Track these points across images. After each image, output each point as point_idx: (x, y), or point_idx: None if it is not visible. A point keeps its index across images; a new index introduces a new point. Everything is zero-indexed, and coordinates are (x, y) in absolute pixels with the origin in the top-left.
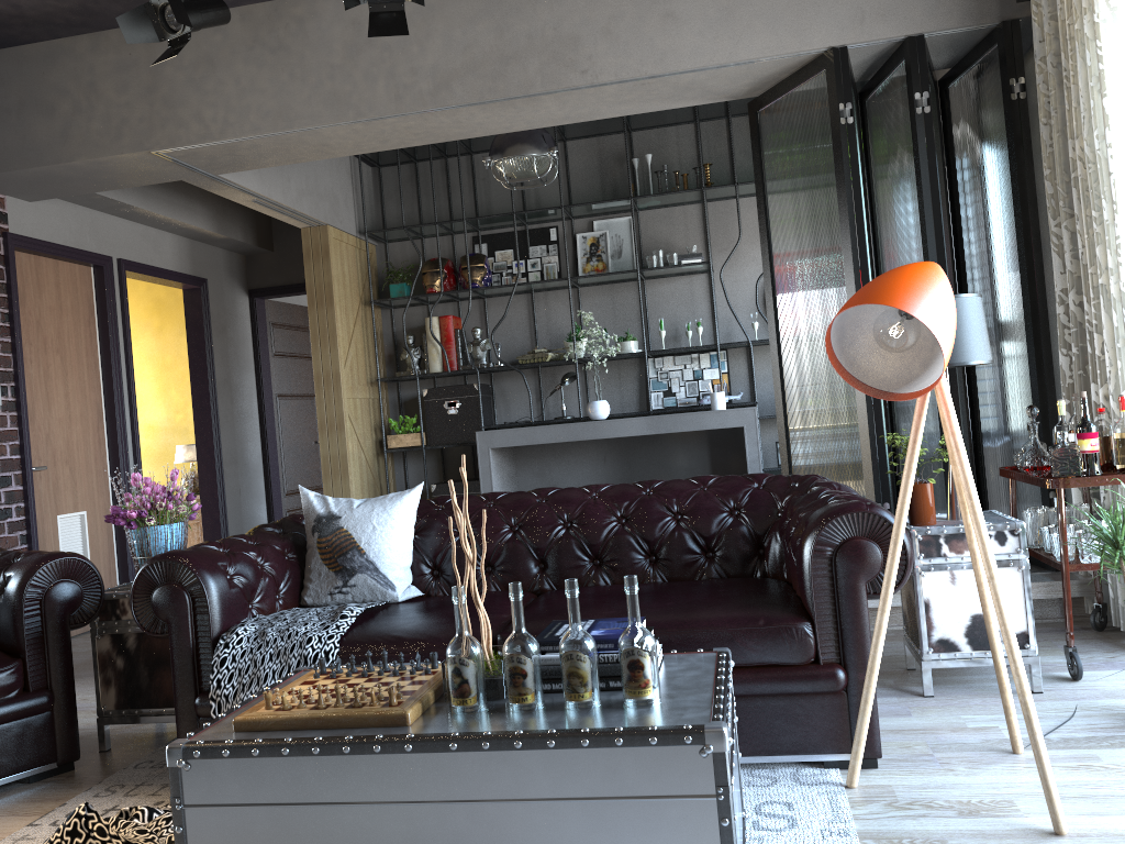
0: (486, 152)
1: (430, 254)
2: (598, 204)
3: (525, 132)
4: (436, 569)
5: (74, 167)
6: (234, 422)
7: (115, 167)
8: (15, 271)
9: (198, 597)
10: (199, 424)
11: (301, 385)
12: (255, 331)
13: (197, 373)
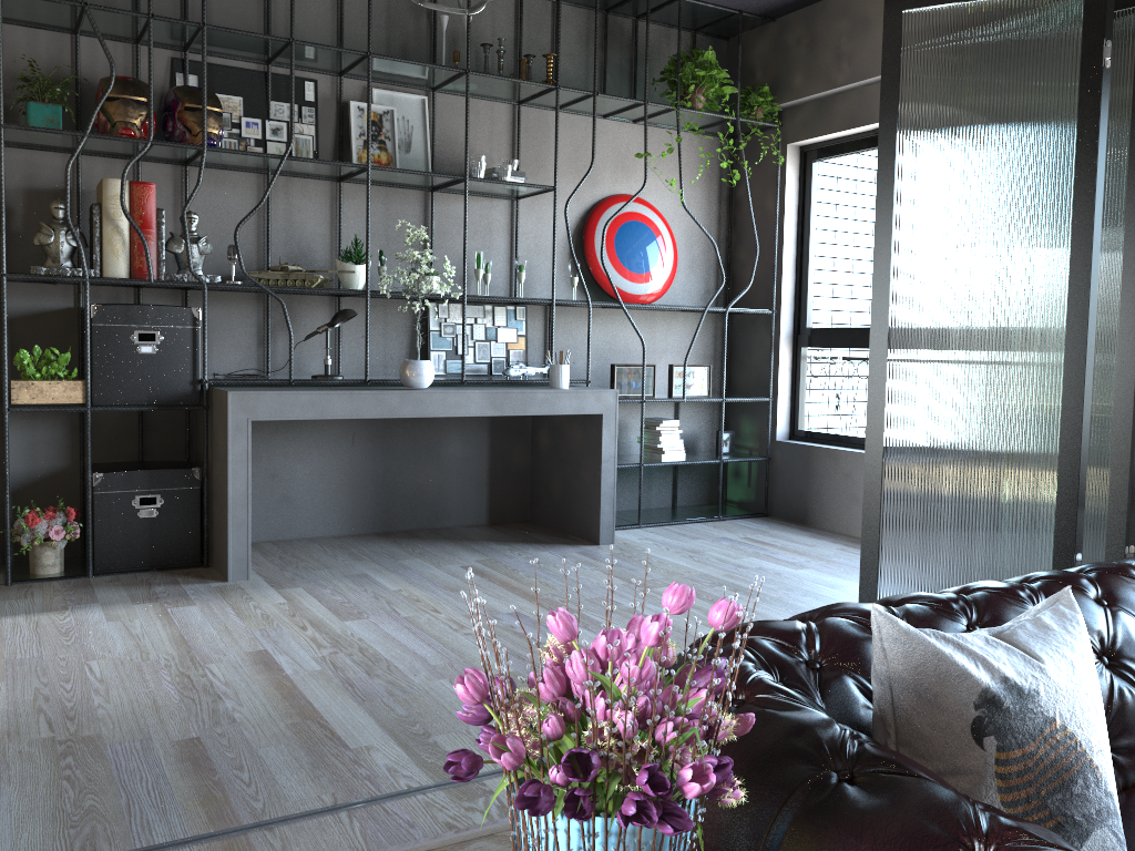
0: None
1: (87, 66)
2: (412, 67)
3: None
4: None
5: None
6: None
7: None
8: None
9: None
10: None
11: None
12: None
13: None
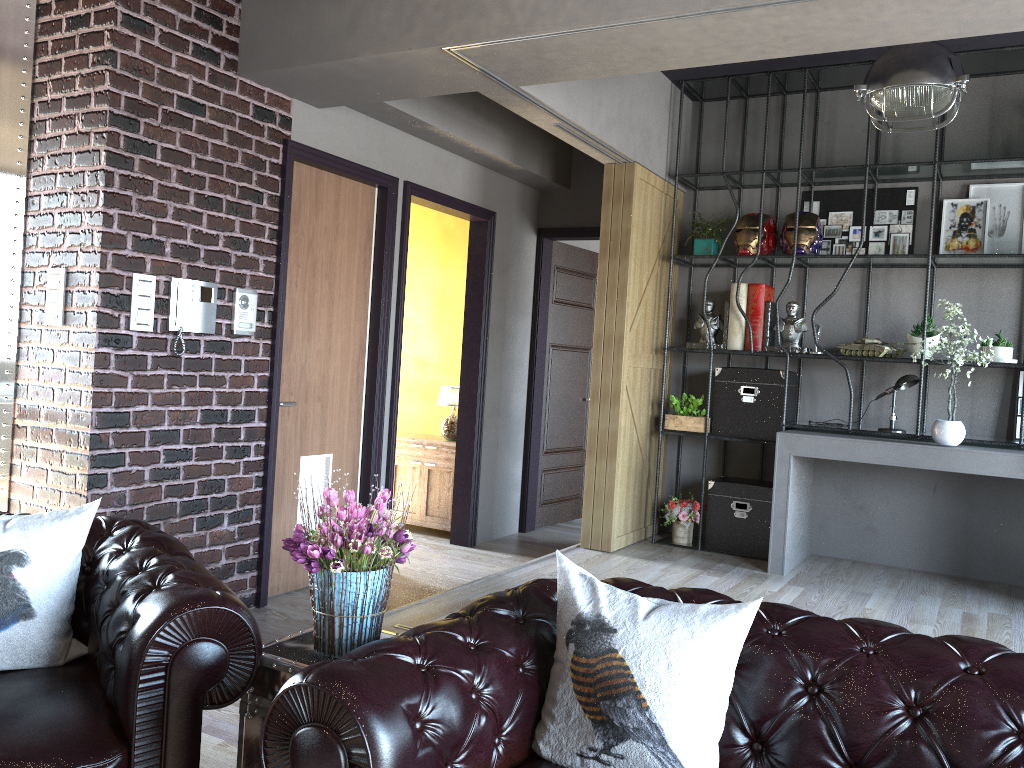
0: (836, 89)
1: (746, 208)
2: (986, 163)
3: (925, 52)
4: (758, 742)
5: (358, 65)
6: (502, 370)
7: (403, 68)
8: (291, 184)
9: (359, 766)
10: (465, 368)
11: (577, 336)
12: (538, 274)
13: (471, 313)
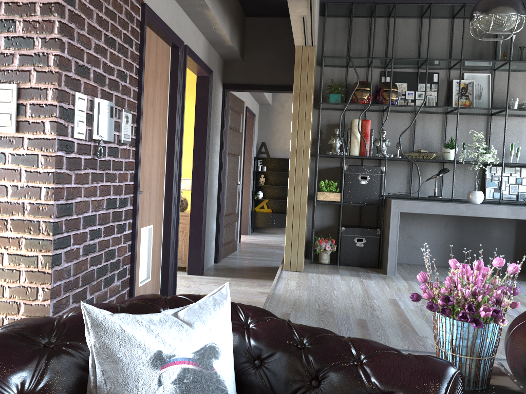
0: (399, 17)
1: (350, 78)
2: (482, 62)
3: None
4: None
5: None
6: (211, 168)
7: None
8: (145, 36)
9: None
10: (196, 167)
11: (235, 148)
12: (223, 110)
13: (199, 133)
